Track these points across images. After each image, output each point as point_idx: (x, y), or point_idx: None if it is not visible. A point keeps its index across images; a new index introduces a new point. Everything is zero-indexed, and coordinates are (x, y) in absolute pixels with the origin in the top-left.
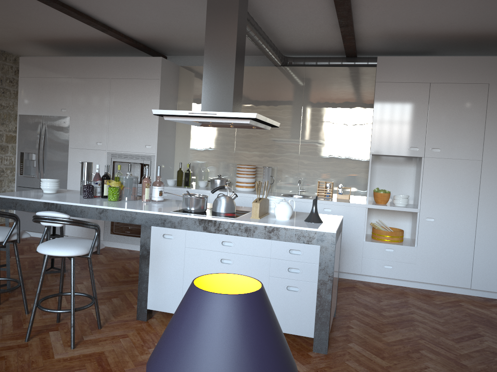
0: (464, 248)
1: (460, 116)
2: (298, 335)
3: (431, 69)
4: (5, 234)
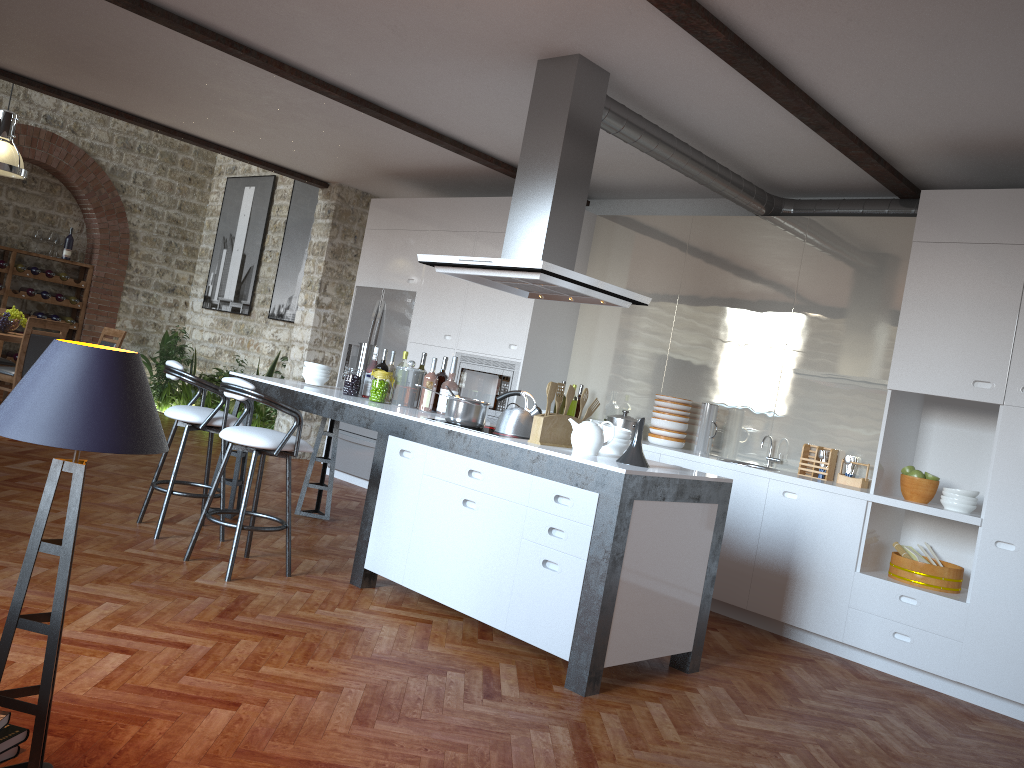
0: None
1: None
2: (547, 651)
3: None
4: (207, 415)
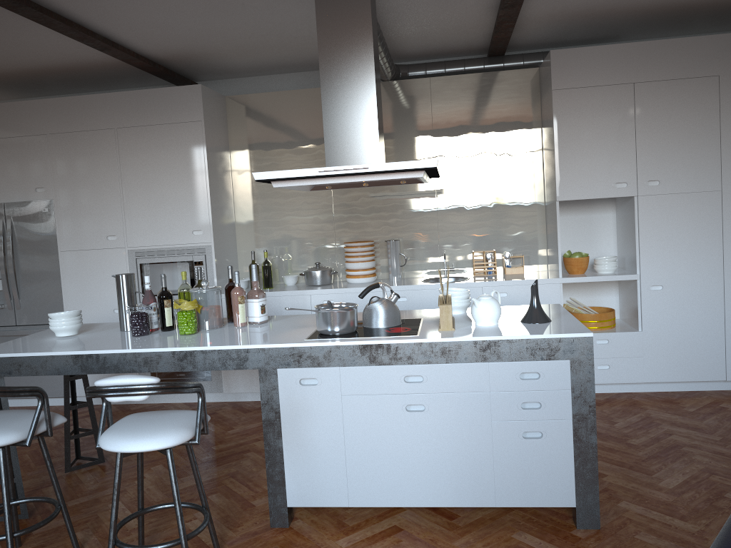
0: (710, 323)
1: (684, 128)
2: (551, 507)
3: (632, 63)
4: (25, 426)
